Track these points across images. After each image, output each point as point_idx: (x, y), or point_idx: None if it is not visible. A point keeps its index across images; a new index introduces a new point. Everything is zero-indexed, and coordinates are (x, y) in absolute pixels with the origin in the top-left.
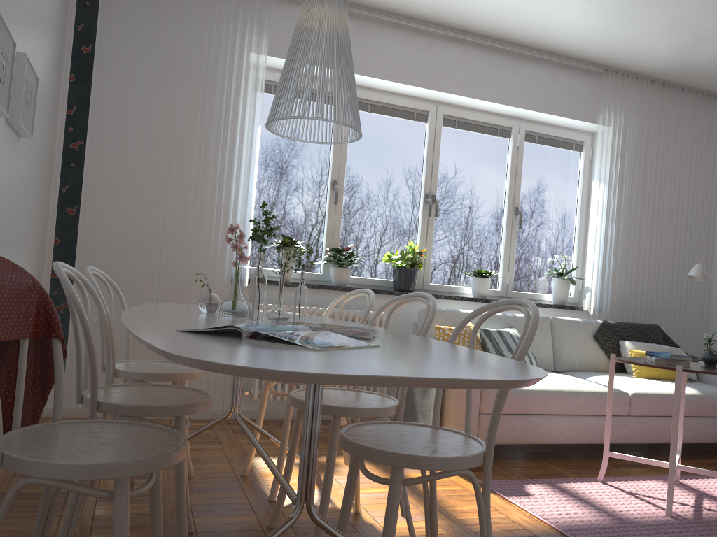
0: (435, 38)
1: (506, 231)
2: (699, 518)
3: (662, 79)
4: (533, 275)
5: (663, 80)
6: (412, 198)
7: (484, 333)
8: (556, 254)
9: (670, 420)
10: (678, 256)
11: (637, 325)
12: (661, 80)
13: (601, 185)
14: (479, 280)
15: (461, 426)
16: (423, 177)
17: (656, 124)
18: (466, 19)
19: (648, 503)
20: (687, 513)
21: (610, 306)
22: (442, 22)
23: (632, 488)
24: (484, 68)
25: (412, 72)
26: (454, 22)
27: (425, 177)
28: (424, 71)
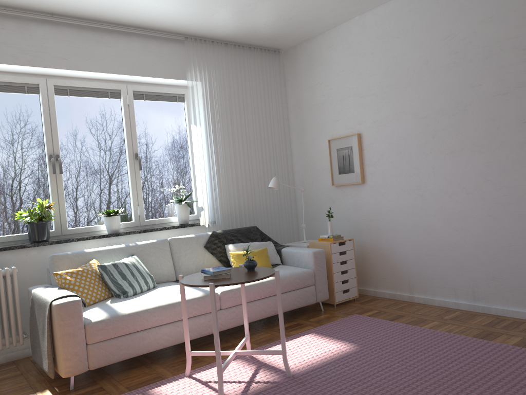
0: (27, 21)
1: (131, 174)
2: (245, 394)
3: (233, 41)
4: (161, 203)
5: (234, 42)
6: (37, 160)
7: (101, 268)
8: (177, 184)
9: (254, 304)
10: (266, 172)
11: (239, 230)
12: (232, 42)
13: (198, 128)
14: (109, 218)
15: (69, 360)
16: (45, 140)
17: (234, 75)
18: (47, 4)
19: (213, 389)
20: (238, 392)
21: (222, 218)
22: (27, 7)
23: (210, 376)
24: (80, 43)
25: (8, 52)
26: (38, 7)
27: (46, 140)
28: (21, 51)
